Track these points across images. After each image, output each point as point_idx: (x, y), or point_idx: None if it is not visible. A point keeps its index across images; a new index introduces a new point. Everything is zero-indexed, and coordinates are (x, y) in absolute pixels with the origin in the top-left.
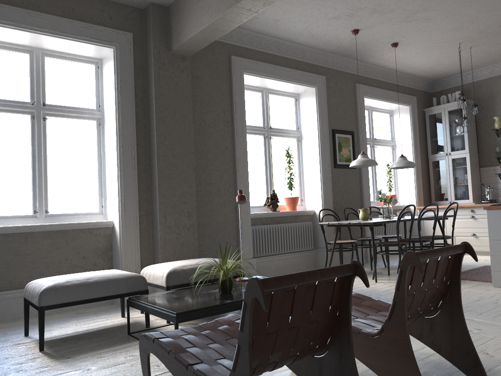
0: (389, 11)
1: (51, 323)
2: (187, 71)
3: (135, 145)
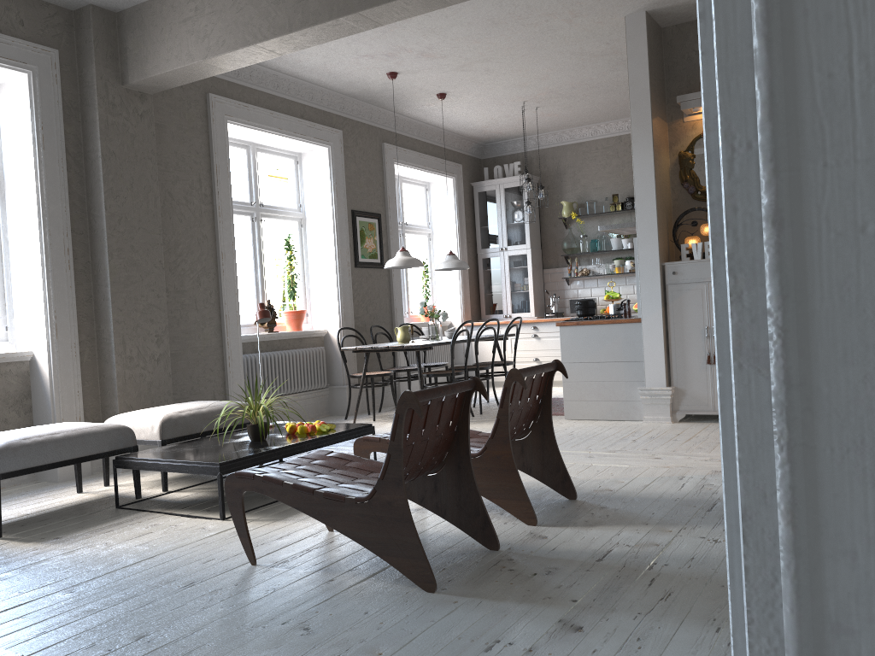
0: (442, 57)
1: None
2: (149, 117)
3: (69, 231)
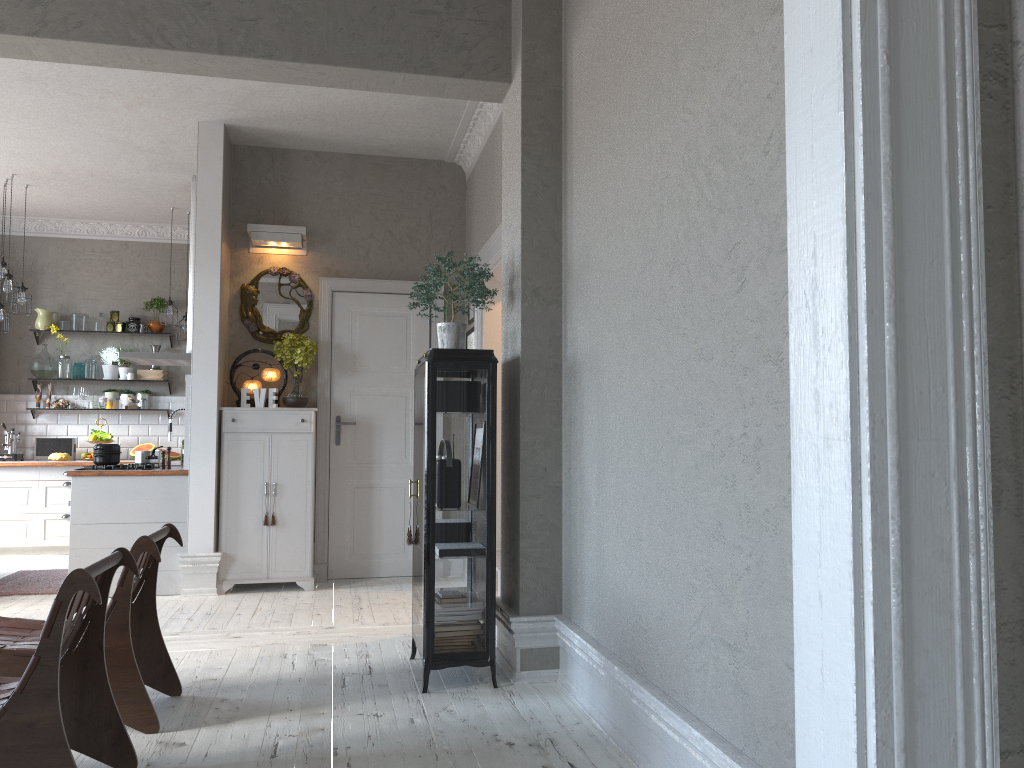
0: None
1: None
2: None
3: None
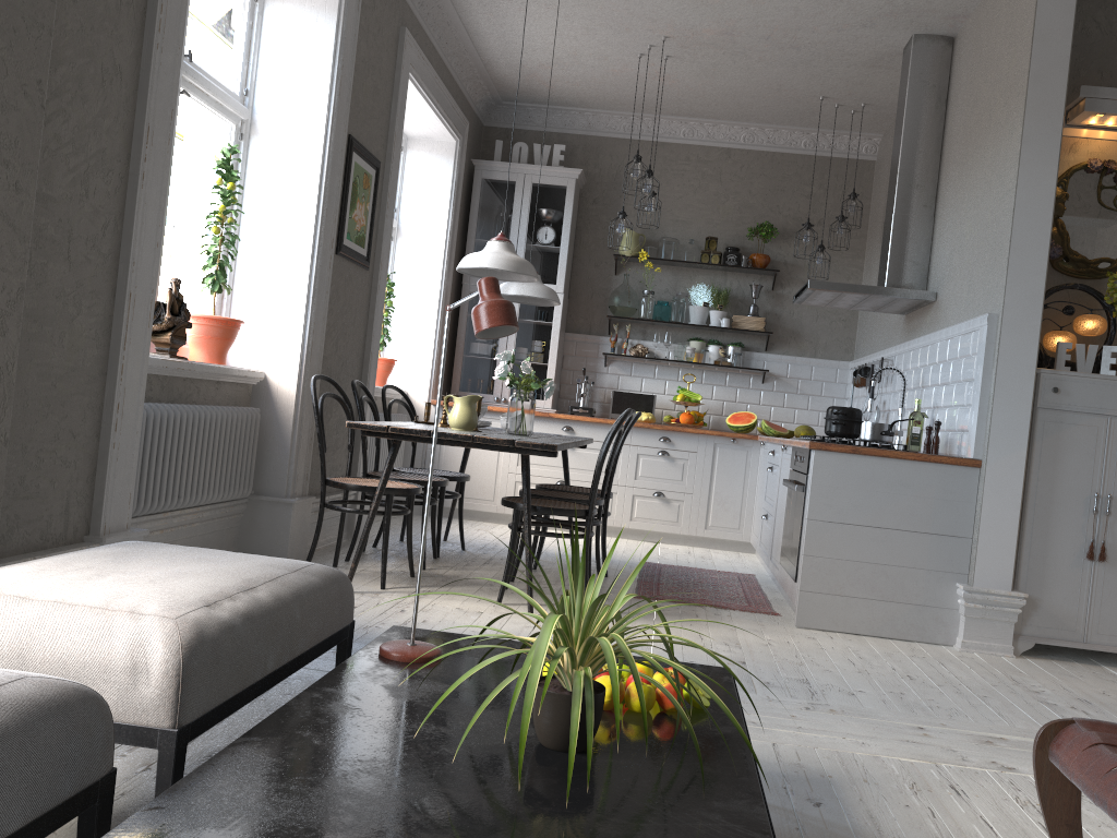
0: None
1: None
2: None
3: None
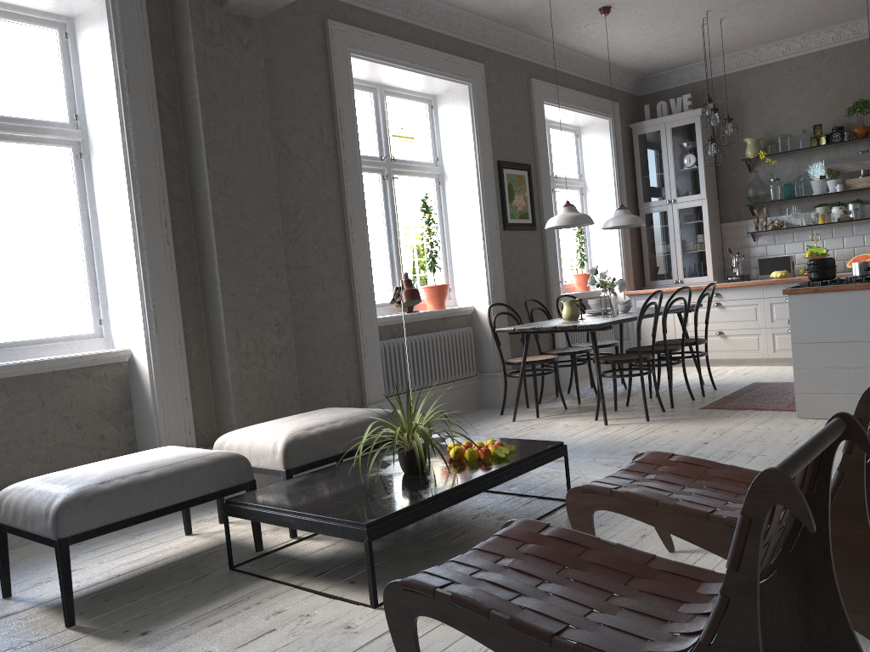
0: None
1: (40, 563)
2: (256, 48)
3: (165, 197)
